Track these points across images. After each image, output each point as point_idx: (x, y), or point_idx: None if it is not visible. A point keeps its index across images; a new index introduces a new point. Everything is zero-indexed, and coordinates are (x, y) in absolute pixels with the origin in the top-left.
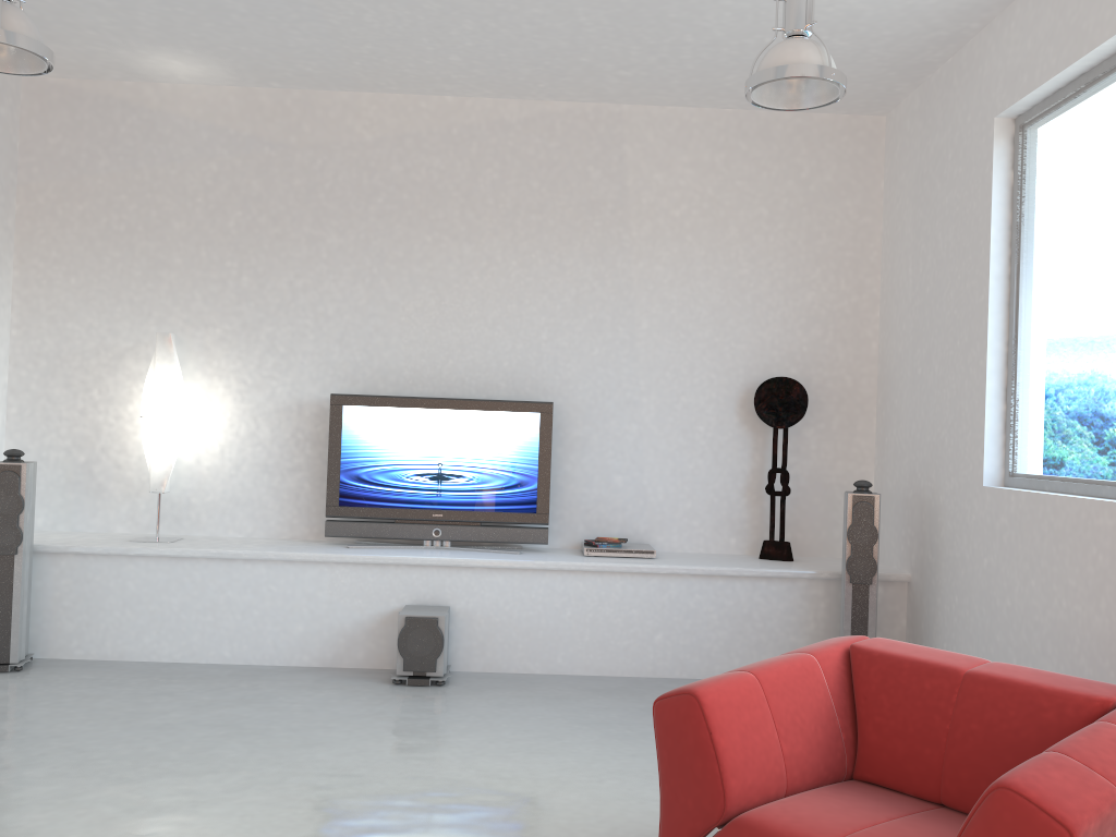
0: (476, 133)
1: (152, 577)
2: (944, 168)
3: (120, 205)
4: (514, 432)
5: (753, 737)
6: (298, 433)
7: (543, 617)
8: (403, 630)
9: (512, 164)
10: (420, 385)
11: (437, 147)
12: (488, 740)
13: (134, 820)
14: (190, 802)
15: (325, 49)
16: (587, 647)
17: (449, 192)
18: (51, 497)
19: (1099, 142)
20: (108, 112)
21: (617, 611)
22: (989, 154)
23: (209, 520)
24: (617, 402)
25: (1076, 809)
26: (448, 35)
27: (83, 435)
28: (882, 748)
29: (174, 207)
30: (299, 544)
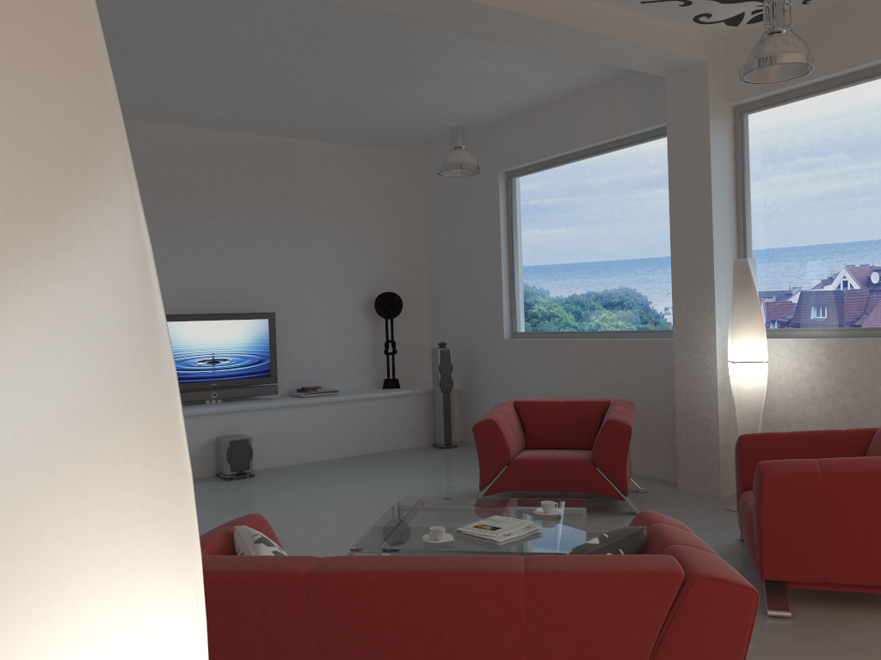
0: (210, 151)
1: None
2: (467, 189)
3: None
4: (255, 331)
5: (509, 433)
6: None
7: (291, 433)
8: (230, 448)
9: (233, 171)
10: (187, 306)
11: (187, 159)
12: (322, 487)
13: None
14: None
15: (142, 101)
16: (315, 446)
17: (196, 187)
18: None
19: (551, 192)
20: None
21: (328, 424)
22: (496, 187)
23: None
24: (302, 310)
25: (628, 422)
26: (230, 104)
27: None
28: (537, 434)
29: None
30: None
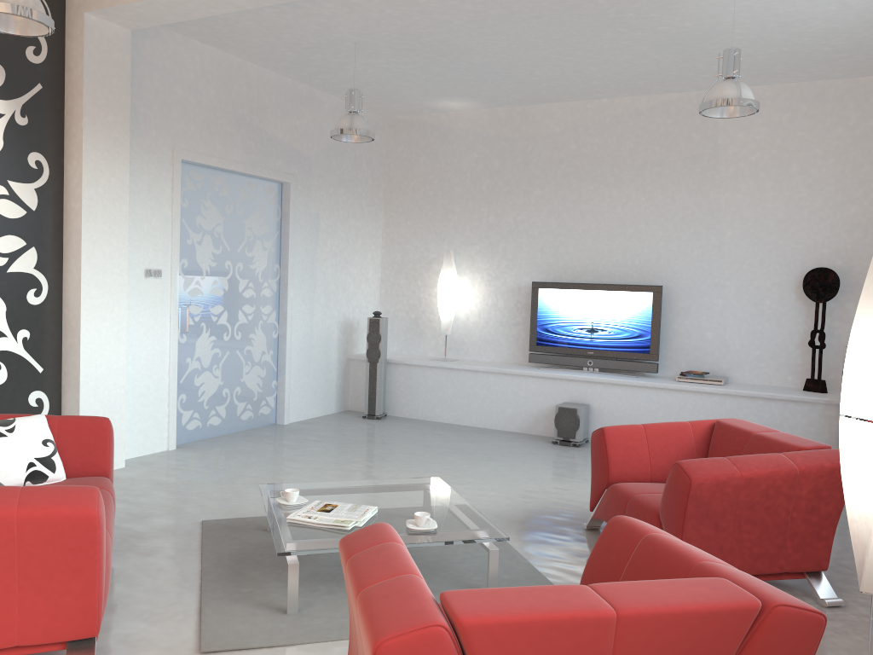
0: (620, 120)
1: (439, 378)
2: None
3: (430, 181)
4: (636, 304)
5: (631, 452)
6: (518, 303)
7: (644, 415)
8: (557, 414)
9: (642, 136)
10: (585, 275)
11: (597, 131)
12: (579, 470)
13: (399, 472)
14: (423, 470)
15: (523, 88)
16: None
17: (603, 158)
18: (399, 336)
19: None
20: (424, 131)
21: (690, 415)
22: None
23: (473, 351)
24: (708, 285)
25: (701, 473)
26: (584, 74)
27: (413, 304)
28: None
29: (456, 180)
30: (514, 365)
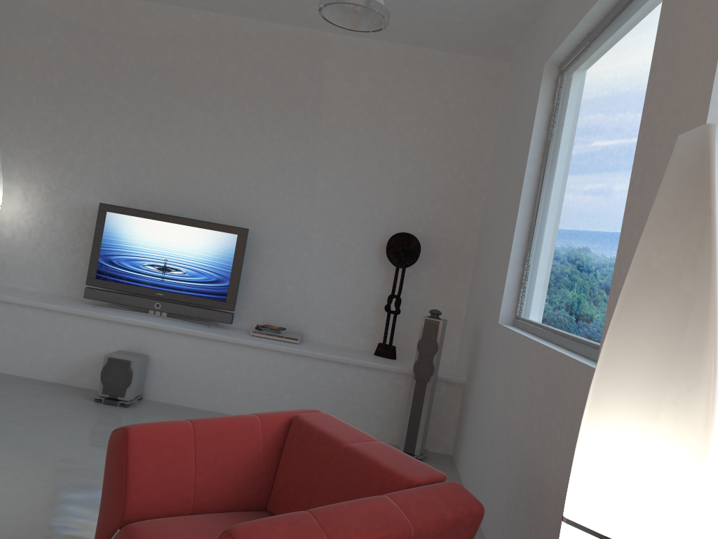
0: (226, 40)
1: None
2: (522, 99)
3: None
4: (219, 245)
5: (168, 468)
6: (81, 227)
7: (211, 372)
8: (105, 366)
9: (248, 63)
10: (165, 205)
11: (198, 46)
12: None
13: None
14: None
15: None
16: (238, 397)
17: (202, 77)
18: None
19: (589, 83)
20: None
21: (261, 375)
22: (538, 89)
23: (16, 276)
24: (296, 235)
25: None
26: None
27: None
28: (283, 491)
29: (20, 65)
30: (65, 300)
